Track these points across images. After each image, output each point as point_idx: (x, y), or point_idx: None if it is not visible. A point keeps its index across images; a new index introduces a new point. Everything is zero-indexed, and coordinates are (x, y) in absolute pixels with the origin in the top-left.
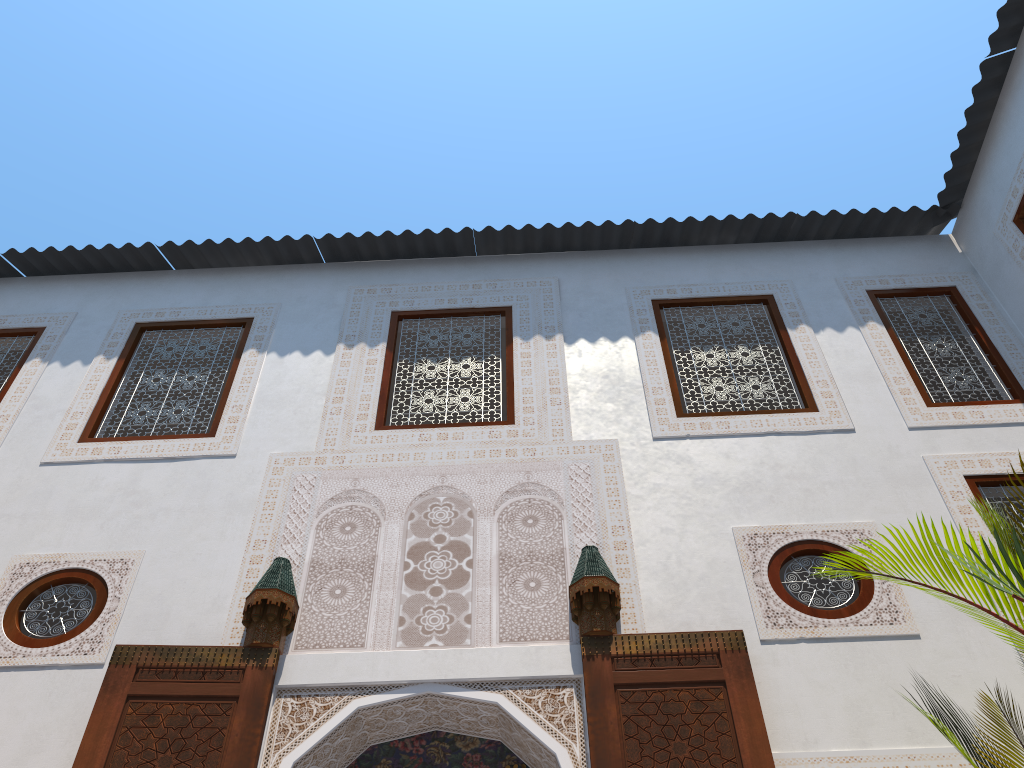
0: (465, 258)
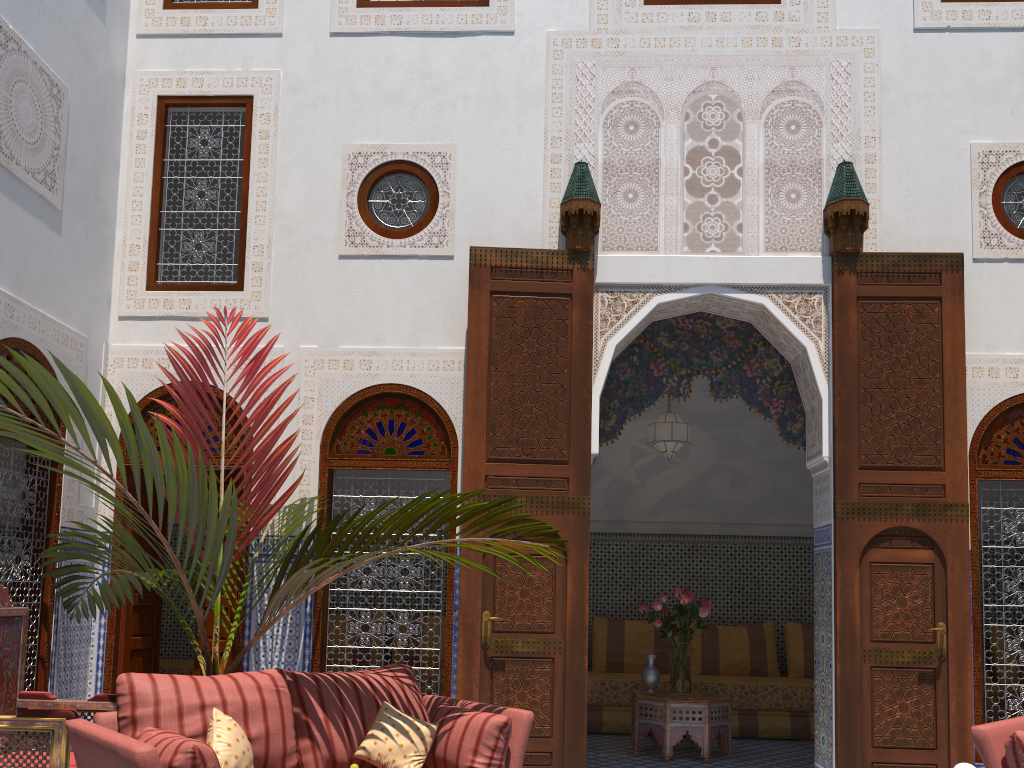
0: None
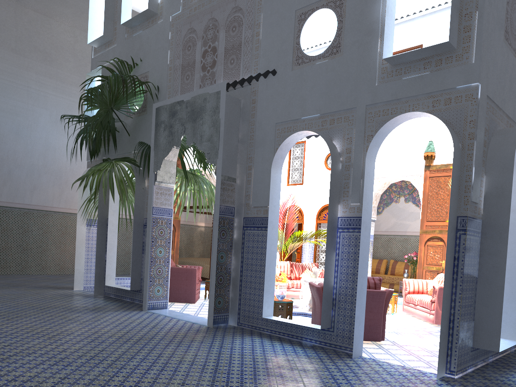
0: (411, 19)
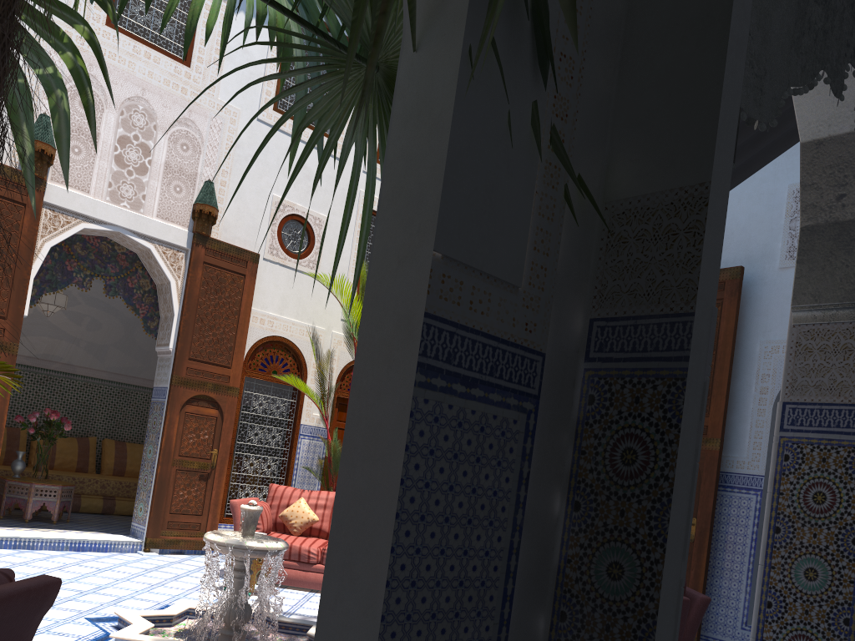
0: None
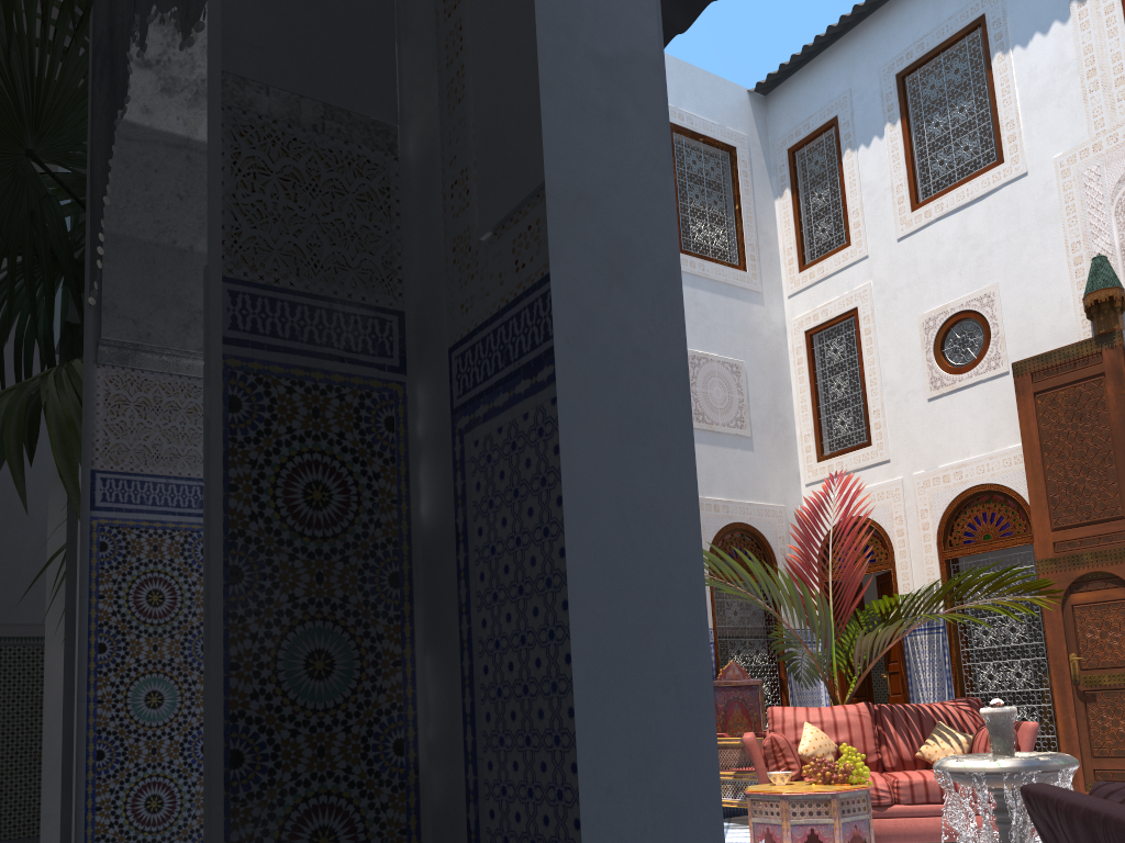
0: None
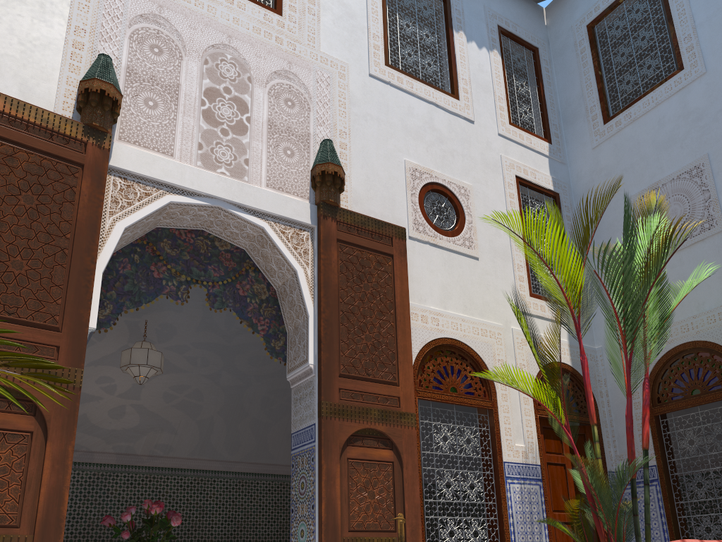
0: None
